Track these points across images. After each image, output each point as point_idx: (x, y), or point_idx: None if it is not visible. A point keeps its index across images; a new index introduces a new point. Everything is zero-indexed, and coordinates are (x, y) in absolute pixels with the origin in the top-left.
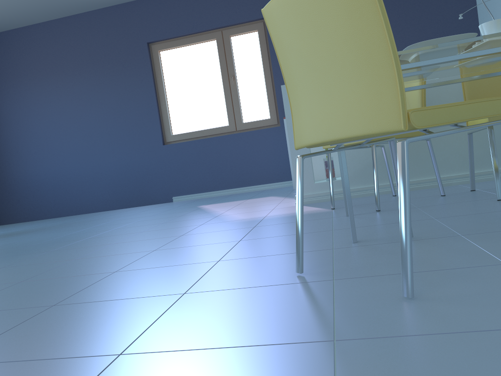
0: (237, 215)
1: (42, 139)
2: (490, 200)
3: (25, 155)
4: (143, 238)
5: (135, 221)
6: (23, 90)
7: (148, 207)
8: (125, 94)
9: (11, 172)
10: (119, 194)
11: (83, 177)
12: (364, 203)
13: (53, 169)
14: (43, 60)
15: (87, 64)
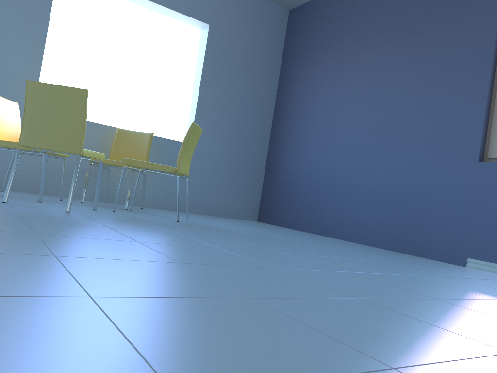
0: None
1: (320, 128)
2: None
3: (299, 146)
4: None
5: (285, 267)
6: (319, 66)
7: (407, 259)
8: (439, 71)
9: (282, 163)
10: (385, 224)
11: (348, 187)
12: None
13: (319, 169)
14: (349, 27)
15: (399, 26)
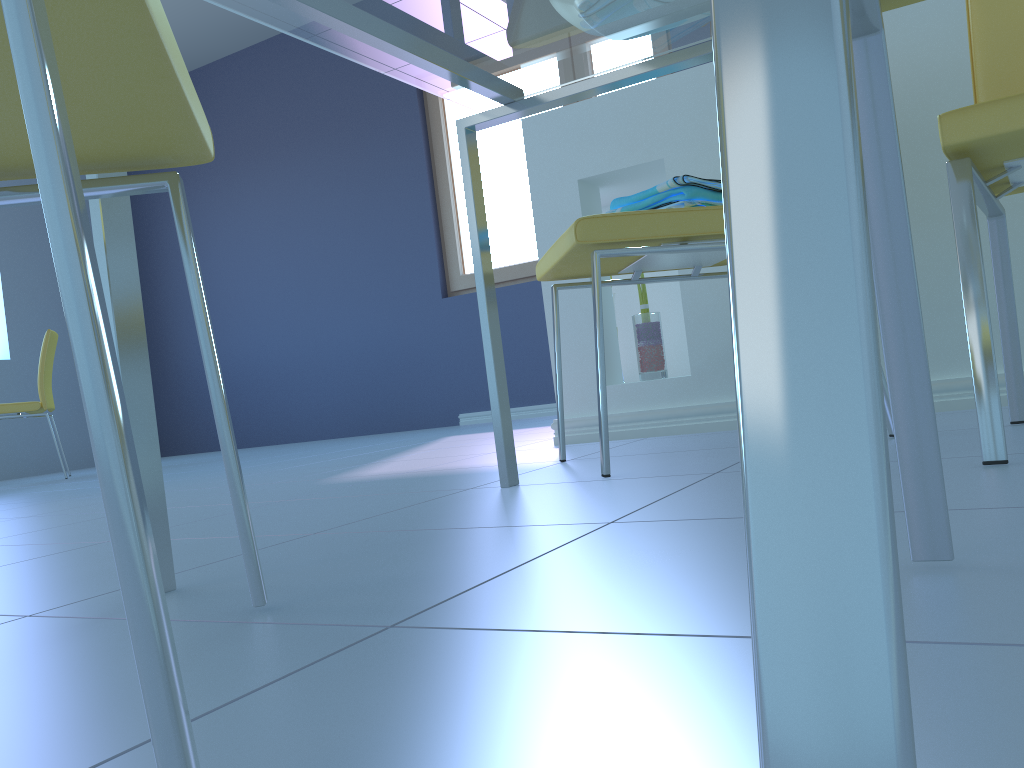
0: (392, 464)
1: (229, 289)
2: (964, 464)
3: None
4: (91, 509)
5: (266, 463)
6: (200, 192)
7: (392, 435)
8: (372, 190)
9: (179, 353)
10: (357, 403)
11: (295, 366)
12: (666, 450)
13: (245, 349)
14: (233, 130)
15: (306, 131)
